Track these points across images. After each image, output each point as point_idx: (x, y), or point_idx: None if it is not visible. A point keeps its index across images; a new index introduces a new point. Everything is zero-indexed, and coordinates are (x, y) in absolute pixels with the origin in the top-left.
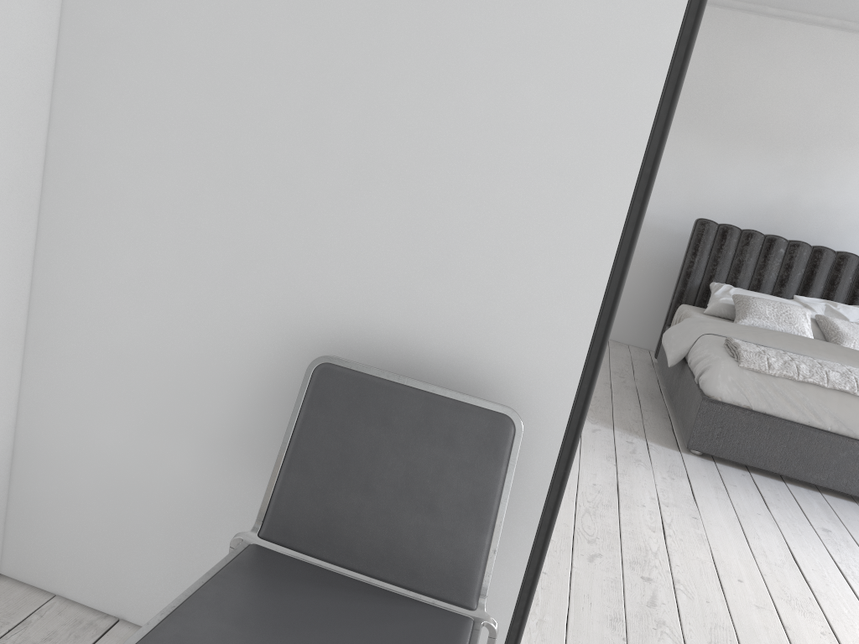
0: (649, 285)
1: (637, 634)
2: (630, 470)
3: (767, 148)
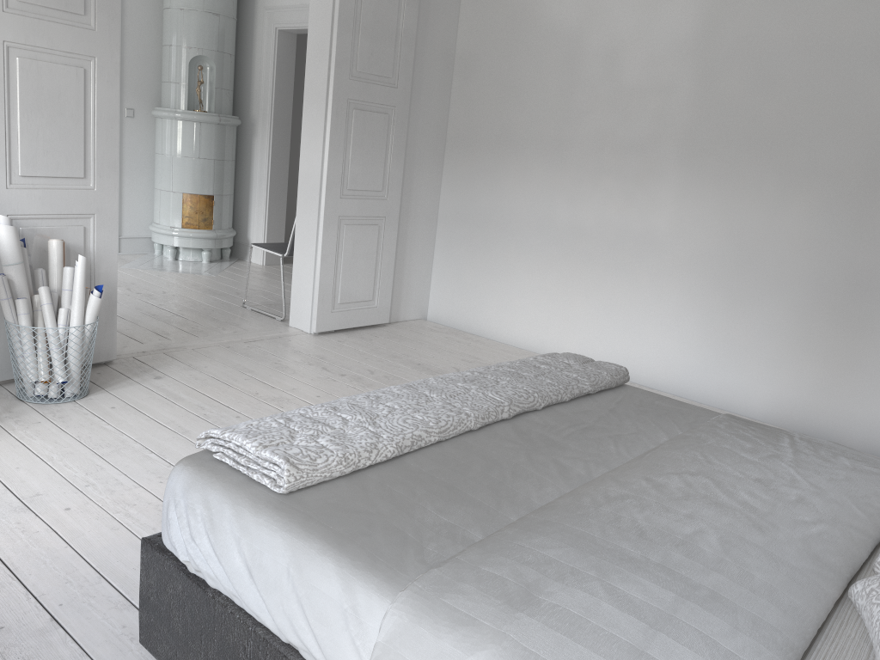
0: None
1: (309, 358)
2: None
3: None
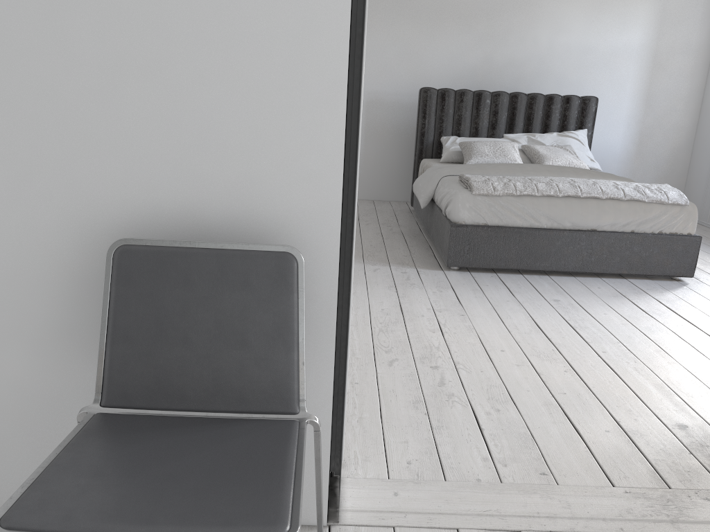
0: (395, 150)
1: (434, 408)
2: (408, 293)
3: (461, 22)
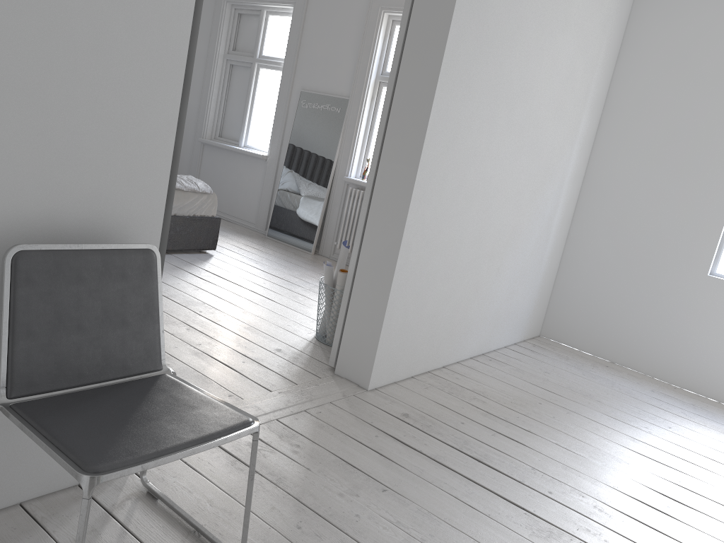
0: None
1: None
2: None
3: None
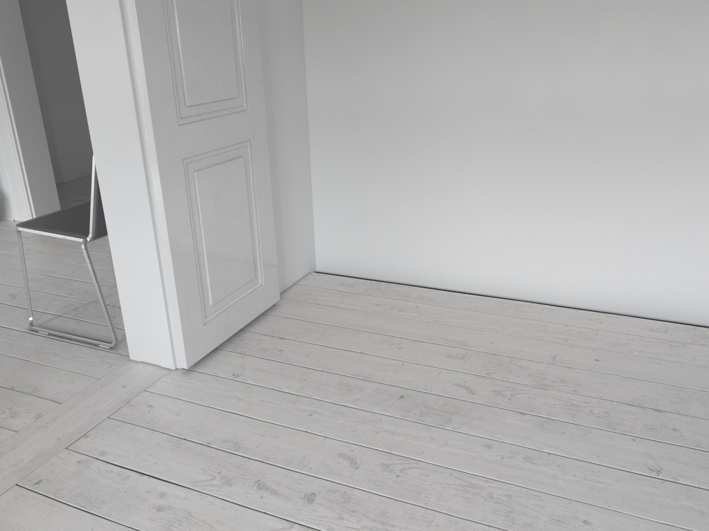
0: None
1: (214, 456)
2: None
3: None
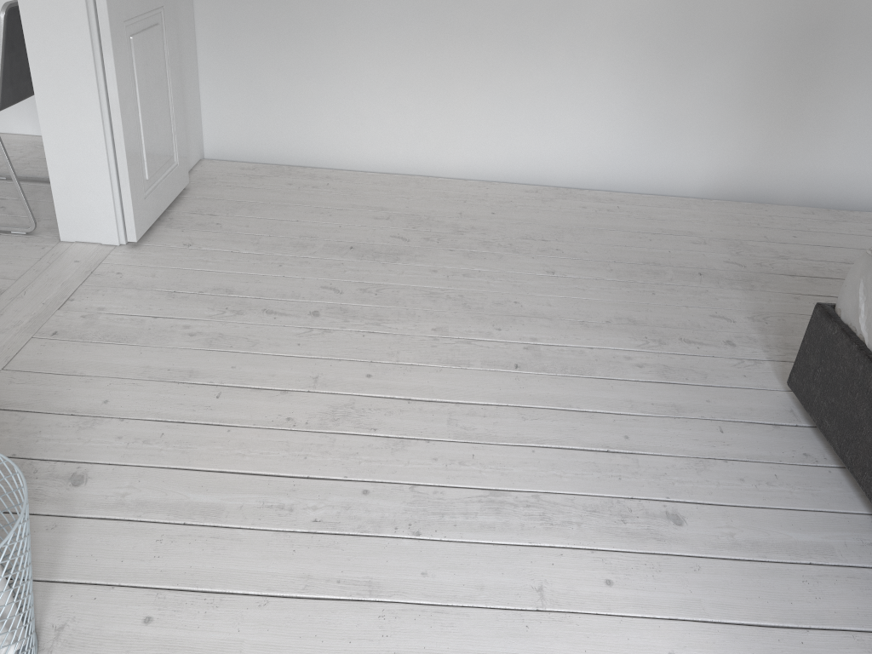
0: None
1: (213, 299)
2: (605, 331)
3: None
